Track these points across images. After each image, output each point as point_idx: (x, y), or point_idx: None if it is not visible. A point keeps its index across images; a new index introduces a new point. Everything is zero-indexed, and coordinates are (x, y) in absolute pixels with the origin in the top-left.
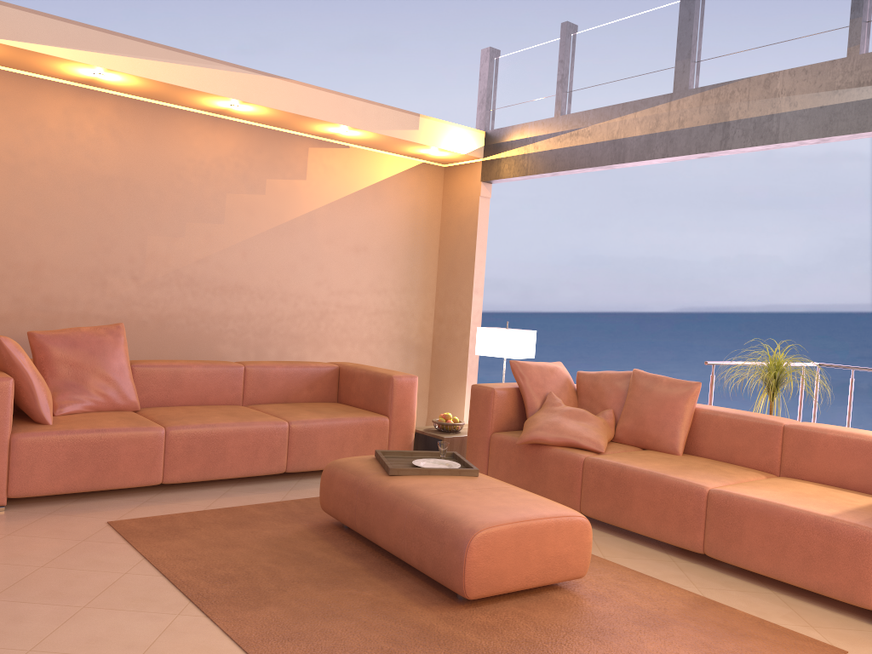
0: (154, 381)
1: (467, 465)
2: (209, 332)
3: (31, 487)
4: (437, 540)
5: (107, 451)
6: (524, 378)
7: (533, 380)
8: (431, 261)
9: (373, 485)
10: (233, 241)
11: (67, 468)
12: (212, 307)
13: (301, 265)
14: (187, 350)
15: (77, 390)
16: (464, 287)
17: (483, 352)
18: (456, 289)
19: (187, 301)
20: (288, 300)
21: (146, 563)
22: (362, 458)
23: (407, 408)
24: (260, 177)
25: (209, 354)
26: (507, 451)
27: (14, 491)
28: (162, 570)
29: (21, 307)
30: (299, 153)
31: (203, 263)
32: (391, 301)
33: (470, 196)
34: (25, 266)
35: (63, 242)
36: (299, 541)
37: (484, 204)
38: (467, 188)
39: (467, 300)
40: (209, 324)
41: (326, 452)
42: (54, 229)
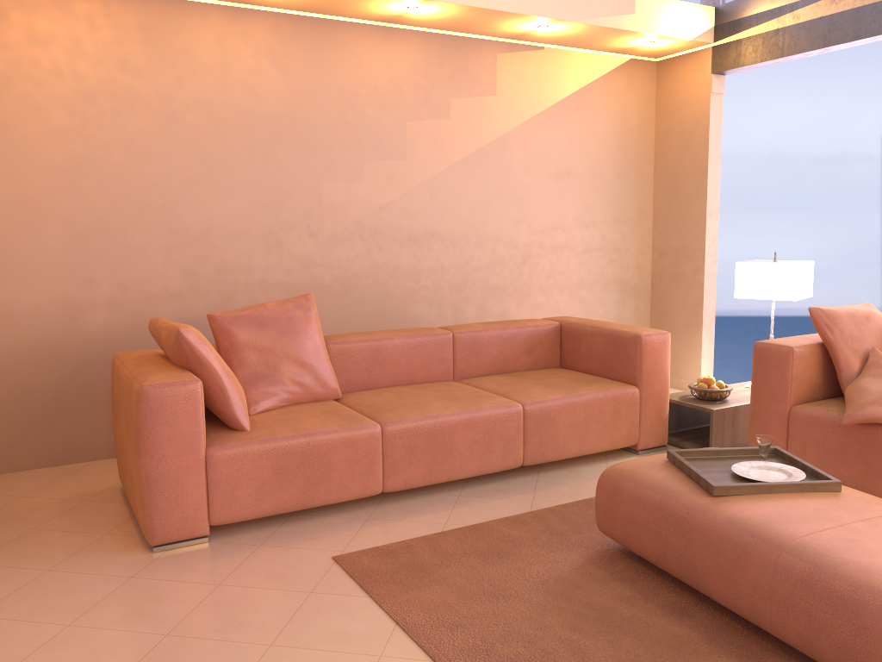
0: (353, 361)
1: (815, 472)
2: (399, 291)
3: (235, 511)
4: (847, 619)
5: (317, 460)
6: (834, 331)
7: (846, 332)
8: (645, 181)
9: (694, 513)
10: (418, 179)
11: (274, 485)
12: (401, 262)
13: (496, 201)
14: (377, 315)
15: (270, 381)
16: (693, 211)
17: (745, 295)
18: (682, 215)
19: (373, 257)
20: (484, 245)
21: (402, 634)
22: (651, 462)
23: (660, 374)
24: (443, 97)
25: (401, 318)
26: (819, 432)
27: (217, 518)
28: (427, 648)
29: (193, 281)
30: (486, 62)
31: (386, 210)
32: (601, 235)
33: (696, 94)
34: (192, 233)
35: (230, 199)
36: (586, 584)
37: (717, 103)
38: (691, 85)
39: (699, 226)
40: (399, 281)
41: (568, 438)
42: (219, 185)
